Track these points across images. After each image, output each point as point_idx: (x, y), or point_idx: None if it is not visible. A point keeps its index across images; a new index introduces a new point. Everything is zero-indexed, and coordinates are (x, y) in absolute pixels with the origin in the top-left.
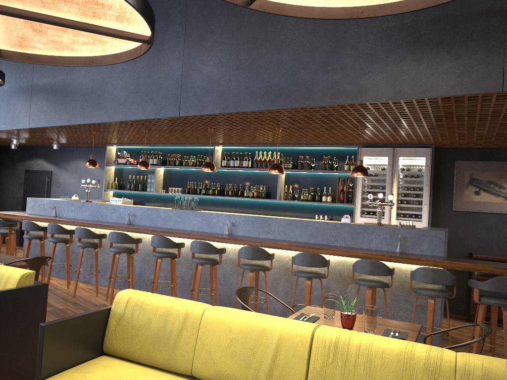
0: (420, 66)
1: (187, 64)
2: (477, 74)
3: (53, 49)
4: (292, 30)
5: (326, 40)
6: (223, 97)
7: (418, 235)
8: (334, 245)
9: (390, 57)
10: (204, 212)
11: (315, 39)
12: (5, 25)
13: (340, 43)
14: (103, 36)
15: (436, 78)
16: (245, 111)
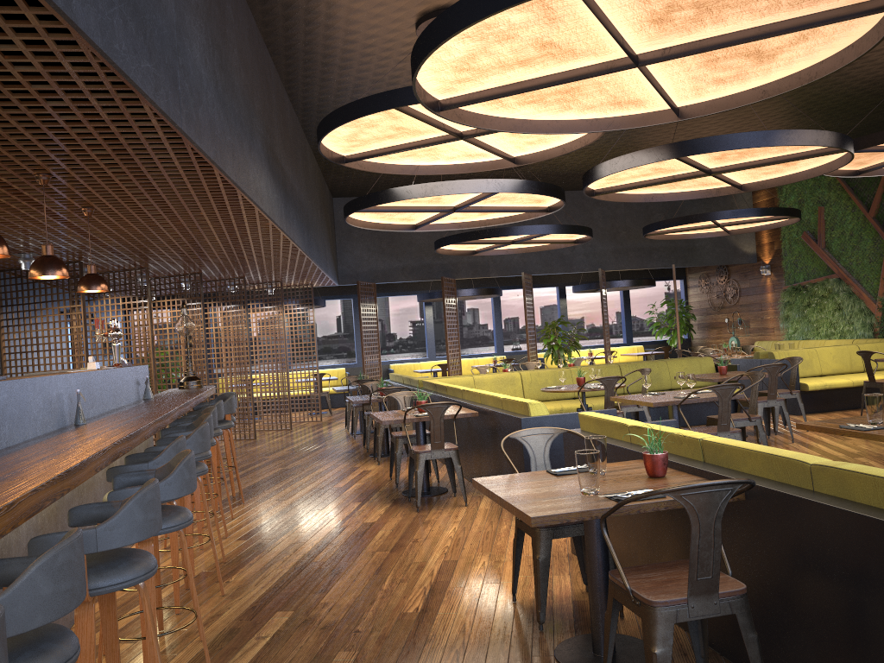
0: (271, 188)
1: (178, 9)
2: (280, 211)
3: (490, 21)
4: (236, 76)
5: (248, 115)
6: (212, 131)
7: (143, 374)
8: (123, 405)
9: (265, 168)
10: (43, 378)
11: (245, 106)
12: (591, 32)
13: (252, 128)
14: (473, 77)
15: (275, 205)
16: (227, 173)
